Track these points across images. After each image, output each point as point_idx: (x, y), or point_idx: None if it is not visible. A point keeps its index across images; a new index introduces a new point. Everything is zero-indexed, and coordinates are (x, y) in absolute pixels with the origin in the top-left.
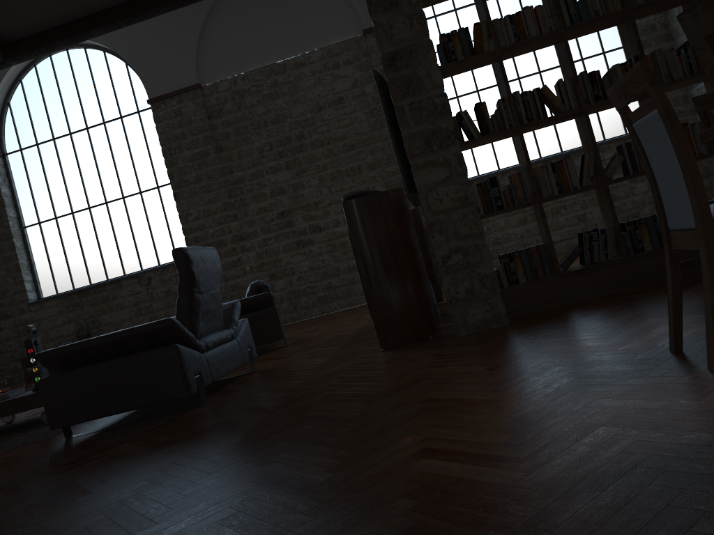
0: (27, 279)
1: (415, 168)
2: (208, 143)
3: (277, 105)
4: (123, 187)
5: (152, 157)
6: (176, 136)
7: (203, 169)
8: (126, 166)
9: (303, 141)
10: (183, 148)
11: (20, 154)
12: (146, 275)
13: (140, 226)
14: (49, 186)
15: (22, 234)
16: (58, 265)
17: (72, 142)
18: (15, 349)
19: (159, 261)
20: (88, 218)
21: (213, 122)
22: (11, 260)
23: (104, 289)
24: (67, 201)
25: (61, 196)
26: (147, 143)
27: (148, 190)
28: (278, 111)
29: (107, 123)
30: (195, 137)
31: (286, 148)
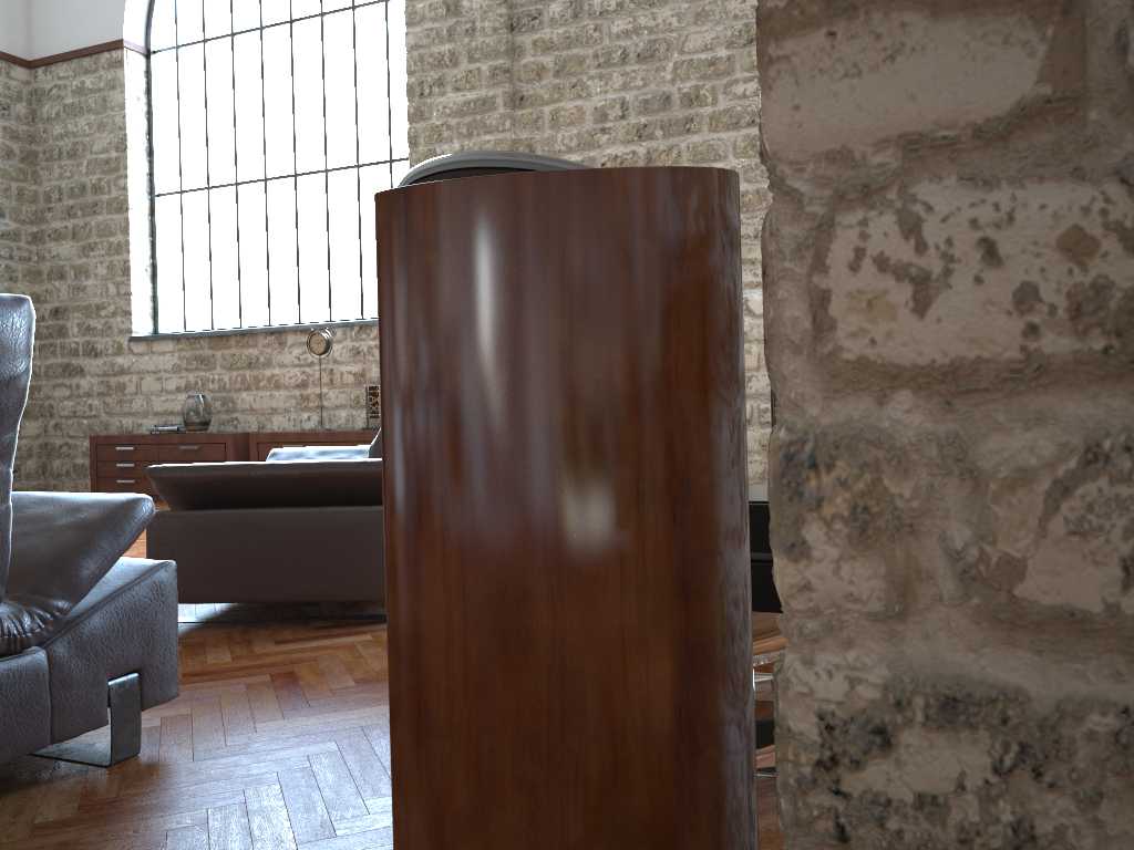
0: (139, 293)
1: (785, 6)
2: (498, 84)
3: (657, 19)
4: (329, 150)
5: (393, 97)
6: (438, 59)
7: (477, 138)
8: (343, 109)
9: (697, 109)
10: (447, 85)
11: (175, 55)
12: (324, 333)
13: (344, 234)
14: (208, 125)
15: (151, 207)
16: (197, 279)
17: (262, 45)
18: (97, 415)
19: (364, 311)
20: (261, 199)
21: (518, 39)
22: (119, 252)
23: (253, 342)
24: (233, 160)
25: (224, 147)
26: (390, 67)
27: (372, 164)
28: (657, 32)
29: (327, 16)
30: (475, 66)
31: (656, 120)
